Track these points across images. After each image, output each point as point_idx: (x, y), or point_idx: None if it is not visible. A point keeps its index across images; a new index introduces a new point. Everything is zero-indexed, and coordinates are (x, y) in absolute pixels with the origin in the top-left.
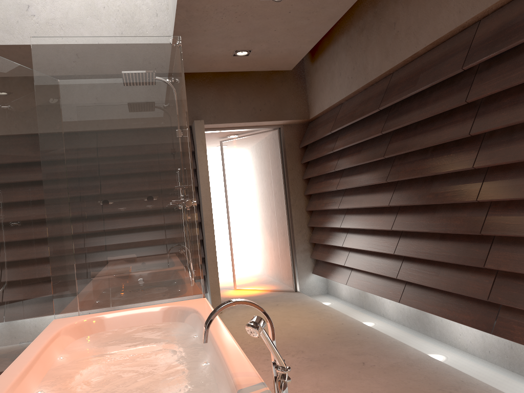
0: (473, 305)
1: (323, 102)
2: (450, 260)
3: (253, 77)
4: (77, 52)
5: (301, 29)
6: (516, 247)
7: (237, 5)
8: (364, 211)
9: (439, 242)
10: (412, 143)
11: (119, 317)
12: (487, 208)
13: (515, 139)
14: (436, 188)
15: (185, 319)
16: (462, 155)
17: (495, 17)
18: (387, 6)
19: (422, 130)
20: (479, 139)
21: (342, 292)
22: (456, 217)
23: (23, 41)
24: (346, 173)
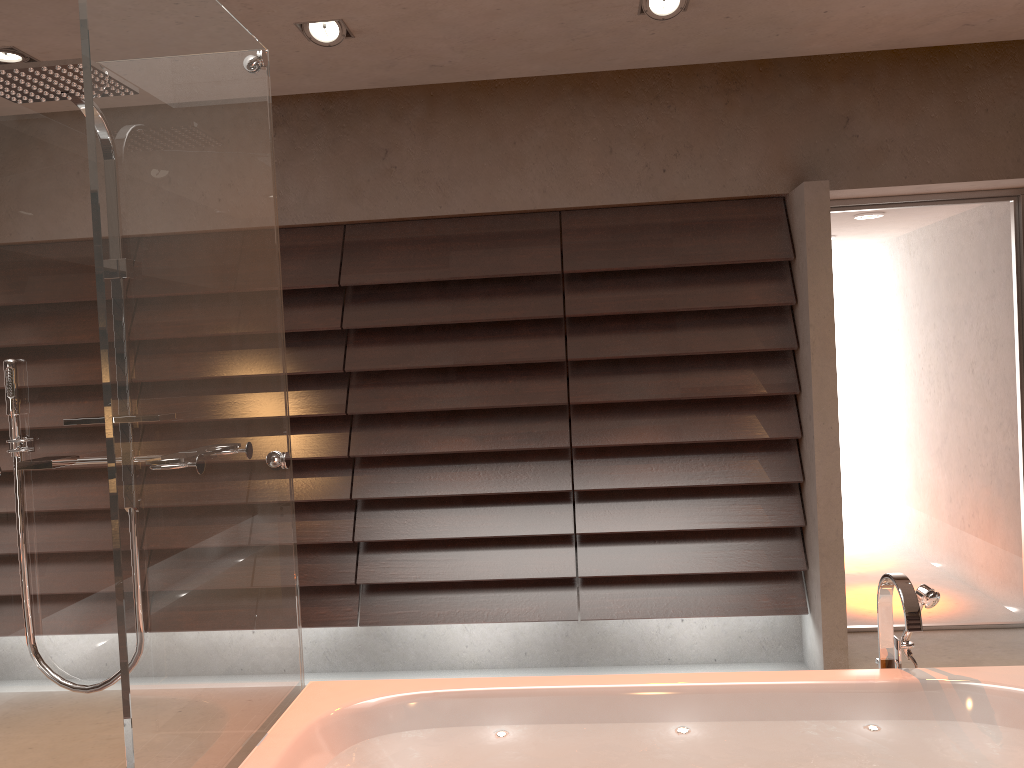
0: (531, 591)
1: None
2: (506, 533)
3: None
4: None
5: None
6: (615, 502)
7: (250, 8)
8: None
9: (466, 509)
10: (427, 354)
11: None
12: (568, 455)
13: (627, 374)
14: (473, 427)
15: (383, 725)
16: (537, 384)
17: (591, 217)
18: (367, 115)
19: (445, 338)
20: (559, 365)
21: None
22: (514, 470)
23: None
24: None
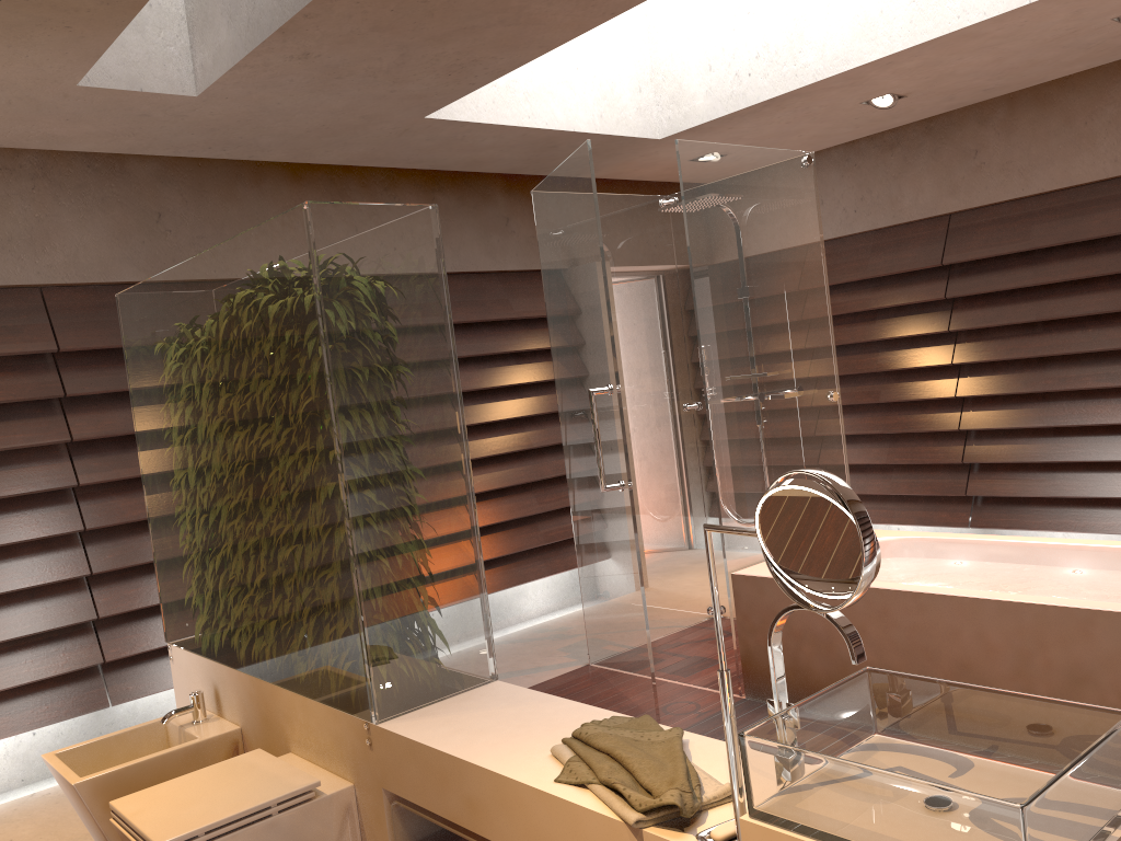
0: (1117, 509)
1: None
2: (1088, 459)
3: (642, 188)
4: (723, 168)
5: (826, 137)
6: None
7: (825, 106)
8: (872, 407)
9: (1055, 439)
10: (1014, 313)
11: None
12: None
13: None
14: (1057, 371)
15: (887, 552)
16: (1114, 331)
17: None
18: (959, 125)
19: (1031, 298)
20: None
21: None
22: (1095, 405)
23: (478, 117)
24: None
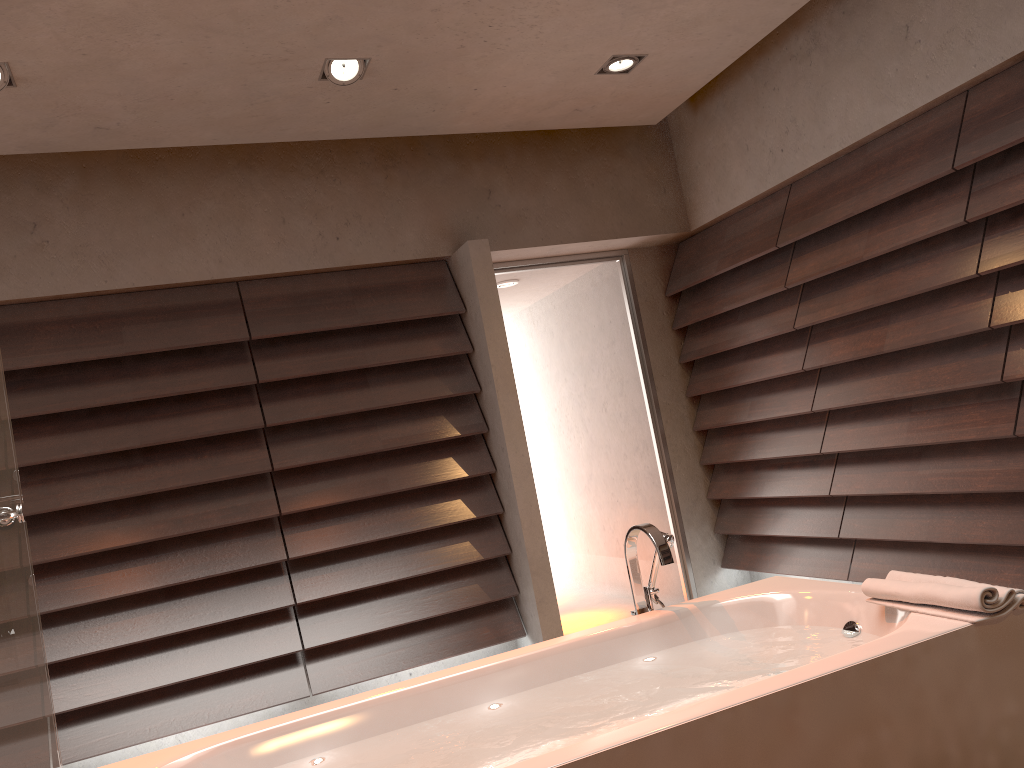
0: (255, 678)
1: None
2: (221, 618)
3: None
4: None
5: None
6: (331, 565)
7: None
8: None
9: (170, 603)
10: (108, 438)
11: None
12: (277, 525)
13: (327, 434)
14: (168, 511)
15: None
16: (236, 455)
17: (270, 286)
18: (7, 187)
19: (125, 419)
20: (256, 434)
21: None
22: (220, 549)
23: None
24: None
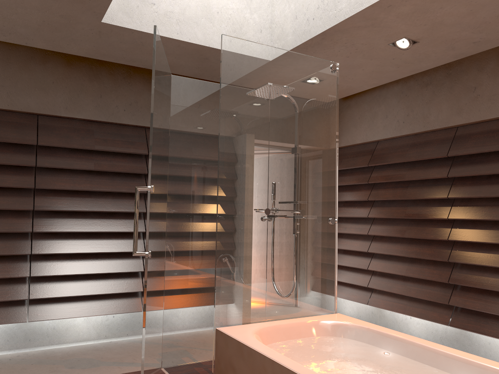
0: None
1: (354, 137)
2: None
3: None
4: (259, 58)
5: (382, 73)
6: None
7: (365, 44)
8: (401, 240)
9: None
10: (489, 190)
11: (280, 329)
12: None
13: None
14: None
15: (345, 334)
16: None
17: None
18: (466, 72)
19: None
20: None
21: (344, 310)
22: None
23: (141, 27)
24: (379, 204)
